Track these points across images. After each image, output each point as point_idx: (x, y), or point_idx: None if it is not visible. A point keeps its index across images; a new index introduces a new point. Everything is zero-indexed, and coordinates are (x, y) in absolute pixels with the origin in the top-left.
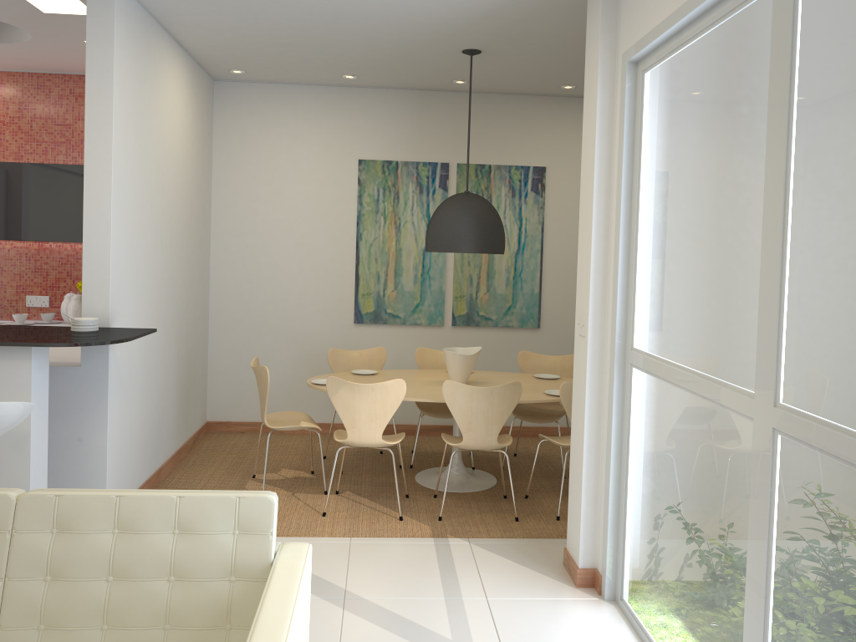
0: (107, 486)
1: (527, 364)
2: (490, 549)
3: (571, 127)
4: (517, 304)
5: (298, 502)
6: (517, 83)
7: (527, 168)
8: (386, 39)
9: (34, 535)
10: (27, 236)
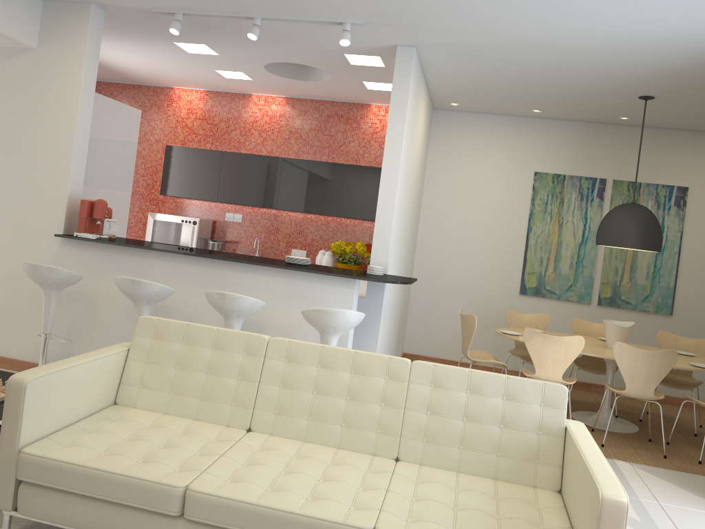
0: None
1: (664, 342)
2: (650, 472)
3: None
4: (653, 294)
5: None
6: (672, 120)
7: (672, 187)
8: (582, 87)
9: (421, 386)
10: (301, 208)
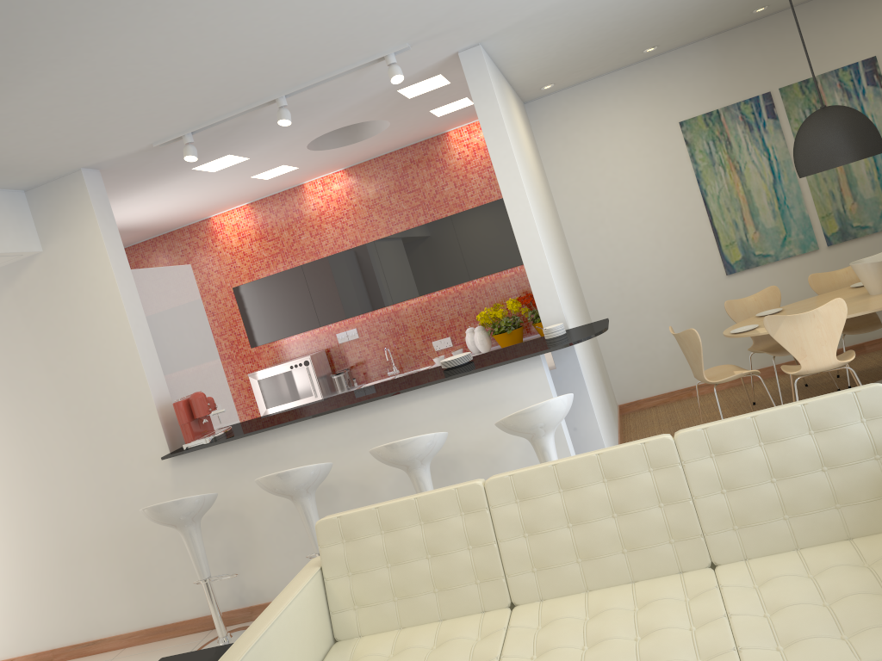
0: None
1: None
2: None
3: None
4: None
5: None
6: None
7: (855, 65)
8: None
9: (699, 462)
10: (422, 291)
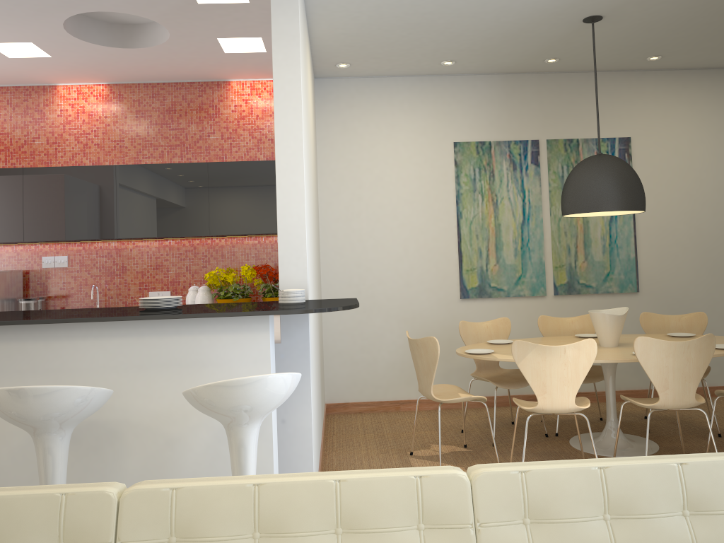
0: (313, 470)
1: (650, 325)
2: None
3: (650, 98)
4: (614, 270)
5: None
6: (606, 57)
7: (613, 139)
8: (518, 10)
9: (505, 529)
10: (154, 233)
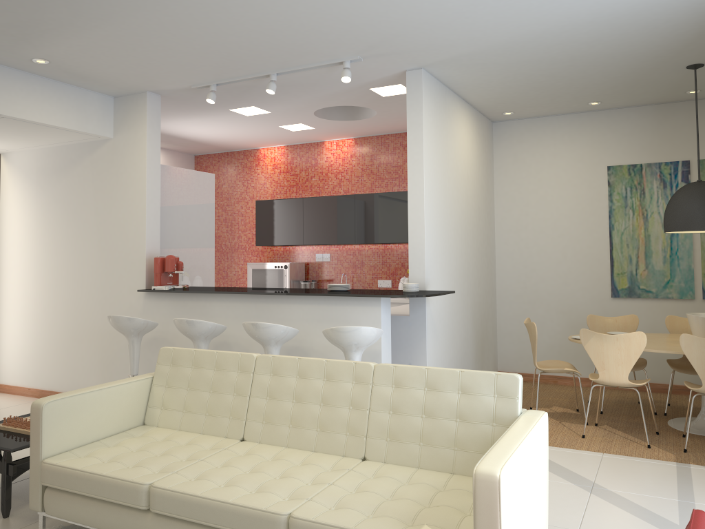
0: None
1: None
2: None
3: None
4: None
5: (563, 427)
6: None
7: None
8: (617, 70)
9: (383, 387)
10: (377, 240)
